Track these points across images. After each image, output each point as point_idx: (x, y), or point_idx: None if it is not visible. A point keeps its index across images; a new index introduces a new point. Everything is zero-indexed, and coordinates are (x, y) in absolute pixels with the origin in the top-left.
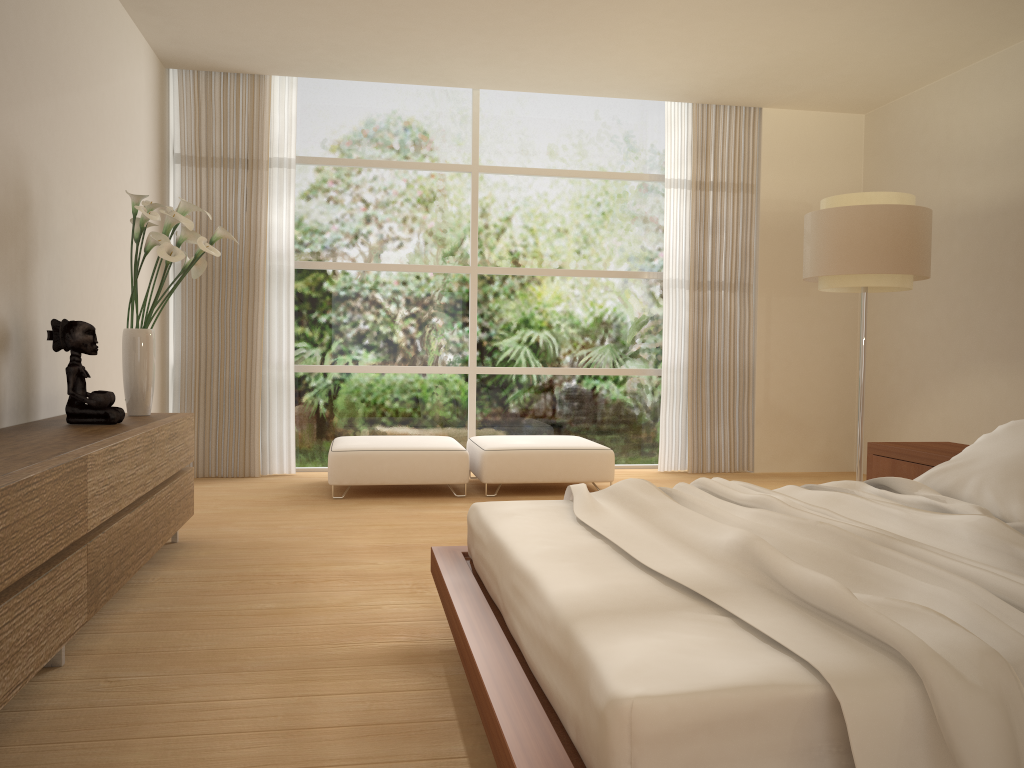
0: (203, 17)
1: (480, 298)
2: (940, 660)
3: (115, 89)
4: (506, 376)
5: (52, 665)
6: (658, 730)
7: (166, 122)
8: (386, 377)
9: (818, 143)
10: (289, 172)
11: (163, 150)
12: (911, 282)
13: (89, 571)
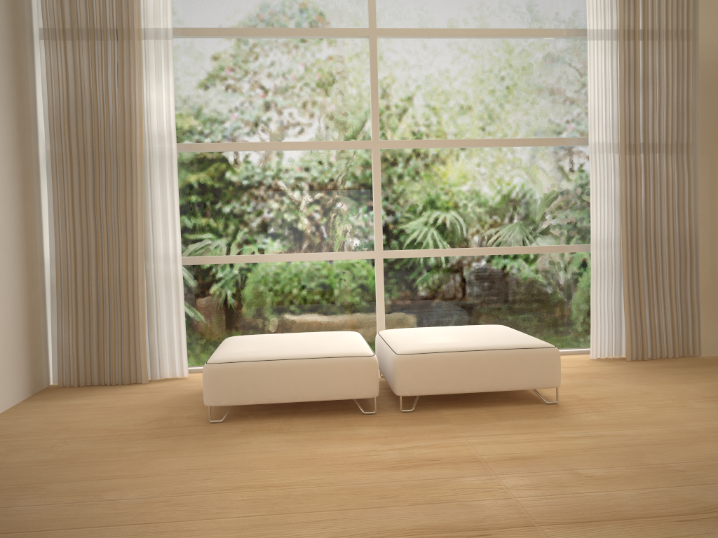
0: None
1: (384, 175)
2: None
3: None
4: (416, 259)
5: None
6: None
7: None
8: (285, 266)
9: None
10: (166, 43)
11: (19, 21)
12: None
13: None
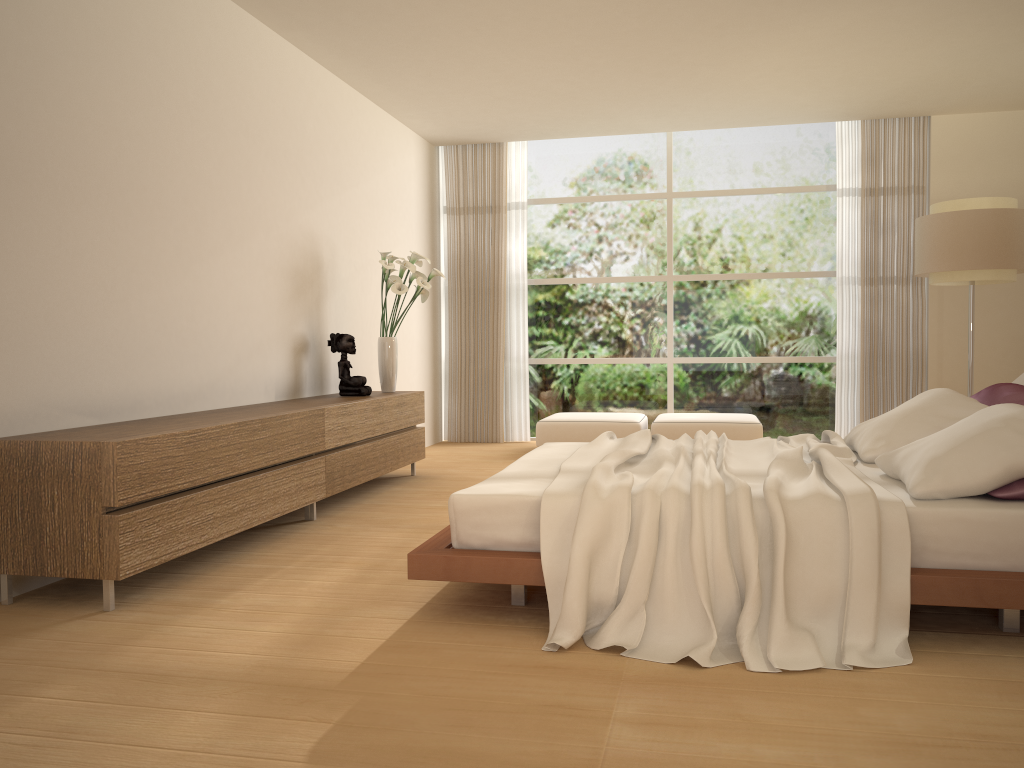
0: (445, 116)
1: (676, 301)
2: (592, 487)
3: (387, 175)
4: (699, 365)
5: (309, 519)
6: (463, 508)
7: (436, 185)
8: (600, 367)
9: (991, 142)
10: (523, 212)
11: (433, 206)
12: (1009, 275)
13: (327, 470)
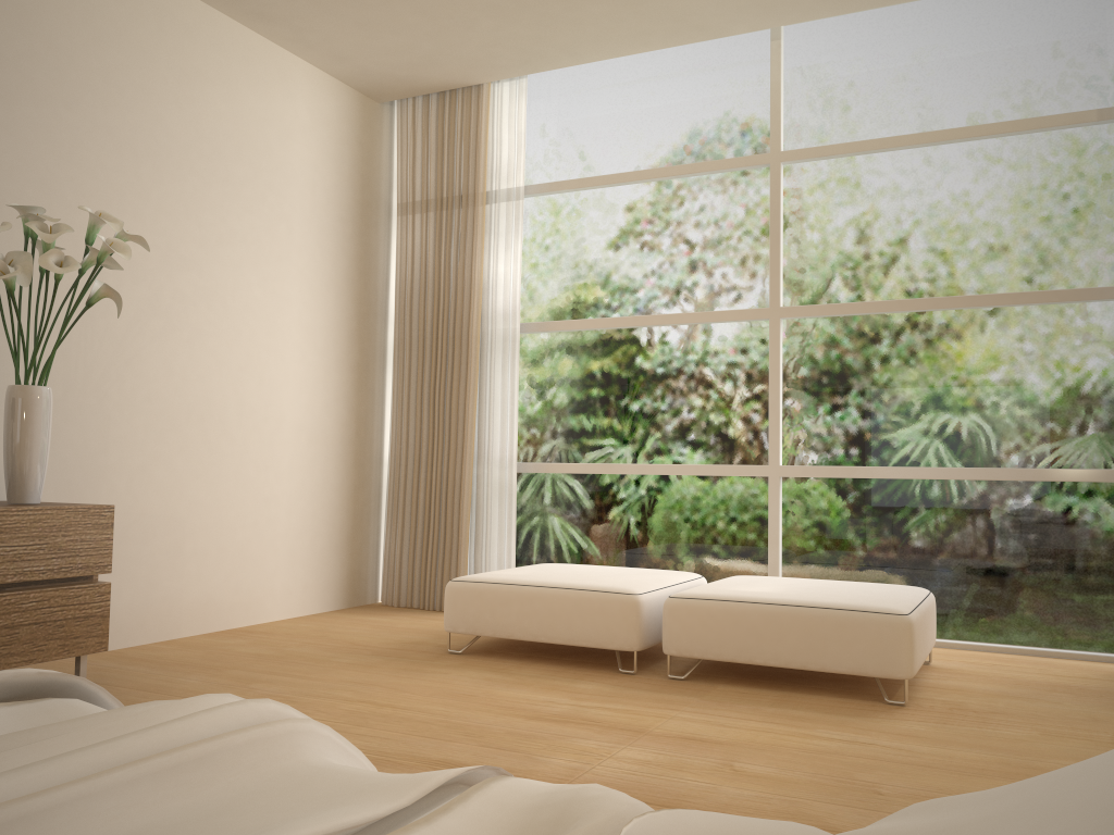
0: (315, 8)
1: (787, 356)
2: None
3: (201, 114)
4: (831, 481)
5: None
6: None
7: (382, 167)
8: (648, 481)
9: None
10: (517, 205)
11: (370, 199)
12: None
13: None
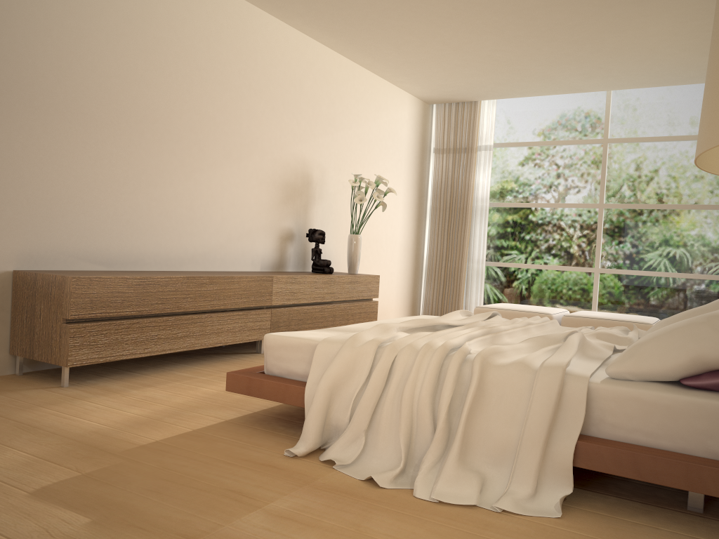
0: (425, 81)
1: (605, 224)
2: (352, 338)
3: (380, 123)
4: (620, 275)
5: (258, 352)
6: (270, 344)
7: (428, 132)
8: (541, 271)
9: None
10: (489, 153)
11: (424, 147)
12: None
13: (272, 320)
